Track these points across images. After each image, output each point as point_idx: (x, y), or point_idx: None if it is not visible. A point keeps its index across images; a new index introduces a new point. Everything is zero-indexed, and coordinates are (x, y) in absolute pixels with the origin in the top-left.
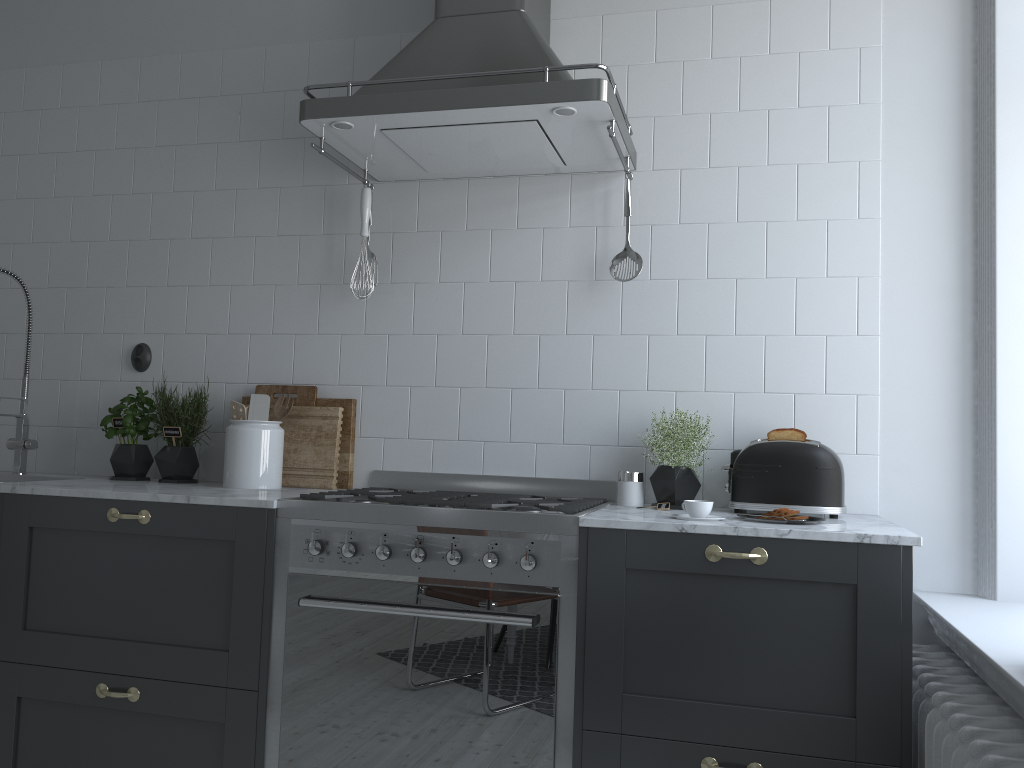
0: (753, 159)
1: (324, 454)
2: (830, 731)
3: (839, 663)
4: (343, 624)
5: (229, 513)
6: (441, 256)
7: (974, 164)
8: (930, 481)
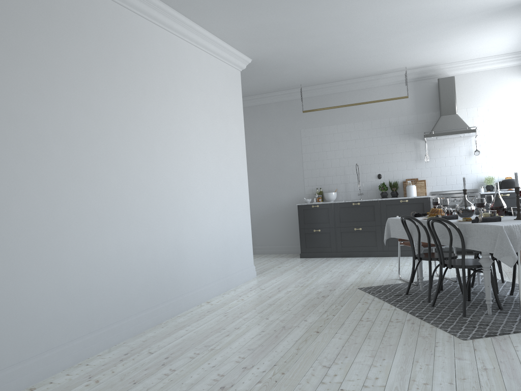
0: (497, 132)
1: (422, 189)
2: None
3: None
4: None
5: (421, 198)
6: (439, 153)
7: None
8: None
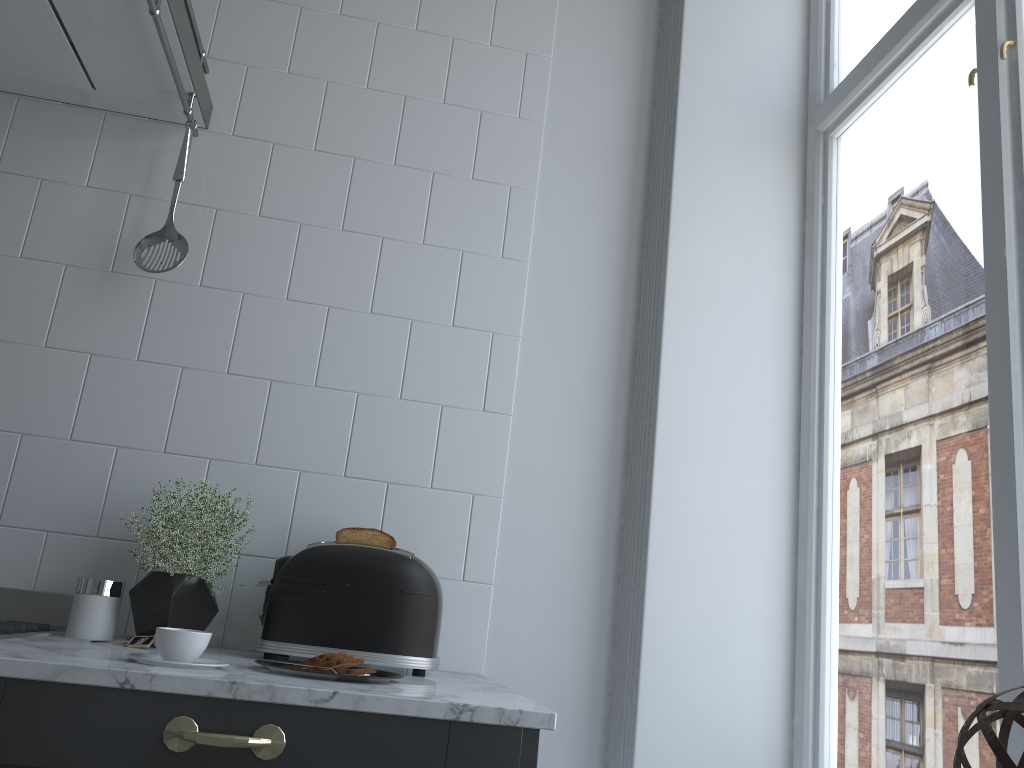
0: (377, 153)
1: None
2: None
3: None
4: None
5: None
6: None
7: (643, 220)
8: (557, 628)
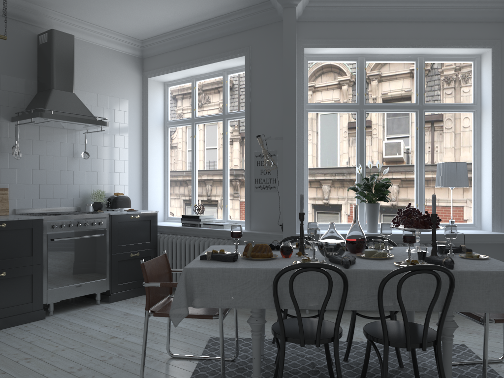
0: (106, 132)
1: (5, 205)
2: (148, 244)
3: (148, 233)
4: (62, 243)
5: (30, 221)
6: (32, 147)
7: (142, 139)
8: (136, 202)
